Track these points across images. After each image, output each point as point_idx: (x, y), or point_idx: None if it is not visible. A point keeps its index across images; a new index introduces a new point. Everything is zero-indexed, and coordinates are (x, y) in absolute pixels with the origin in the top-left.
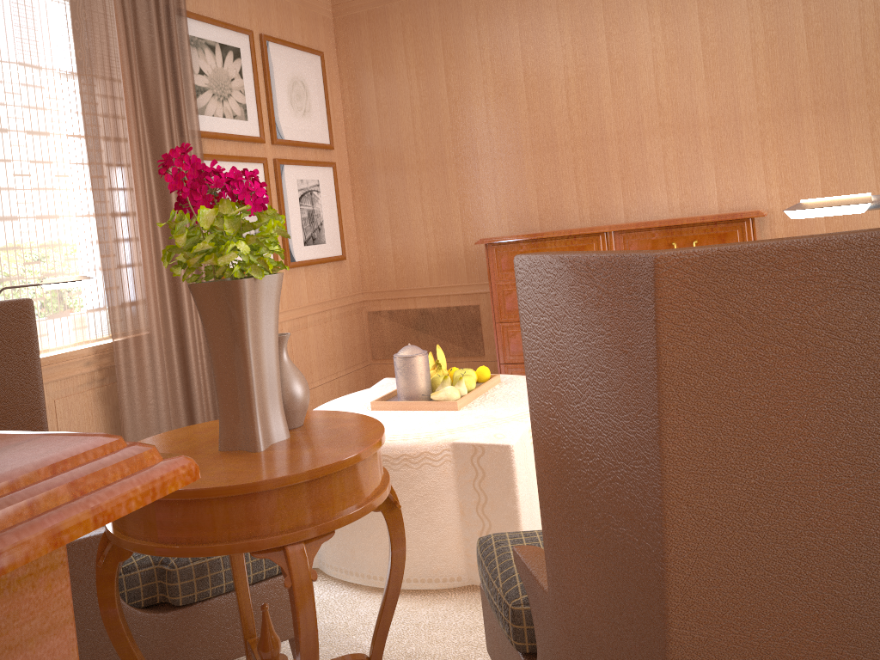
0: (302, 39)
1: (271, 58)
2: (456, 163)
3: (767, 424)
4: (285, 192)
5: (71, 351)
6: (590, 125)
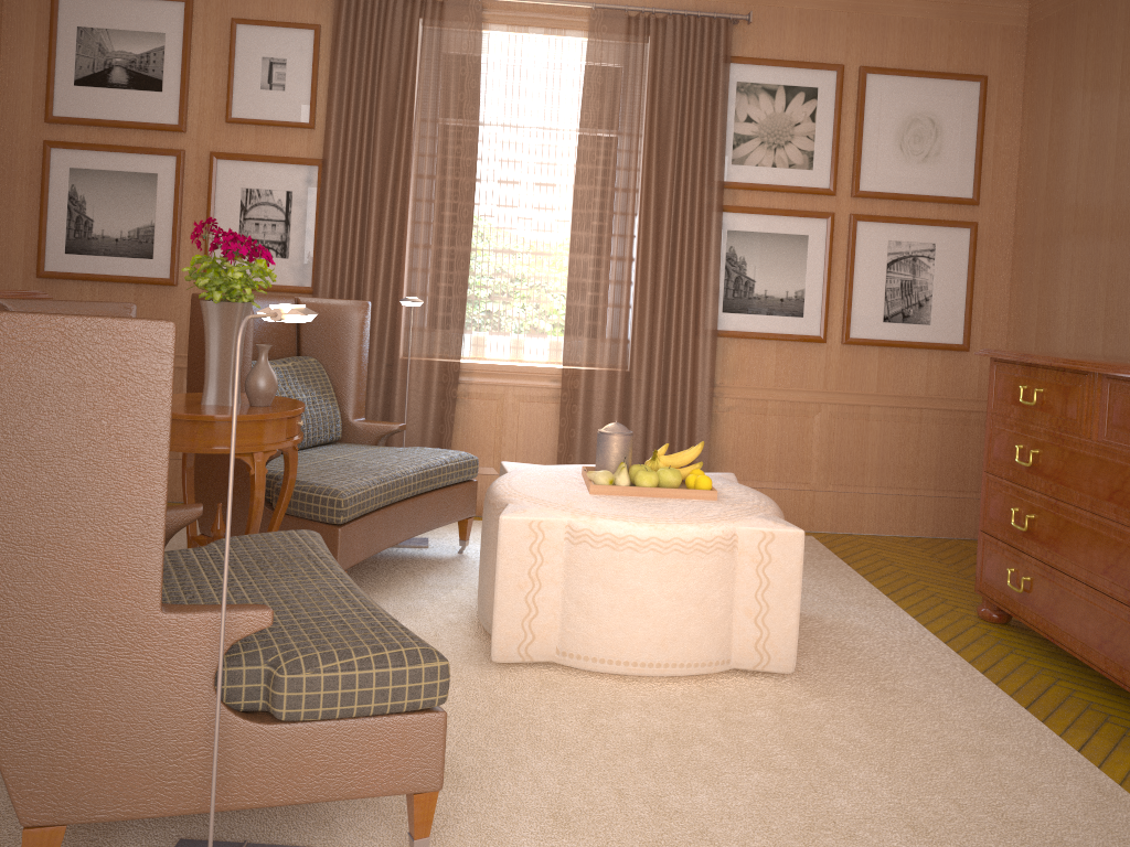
0: (948, 63)
1: (873, 94)
2: (1111, 238)
3: None
4: (860, 254)
5: (541, 367)
6: None
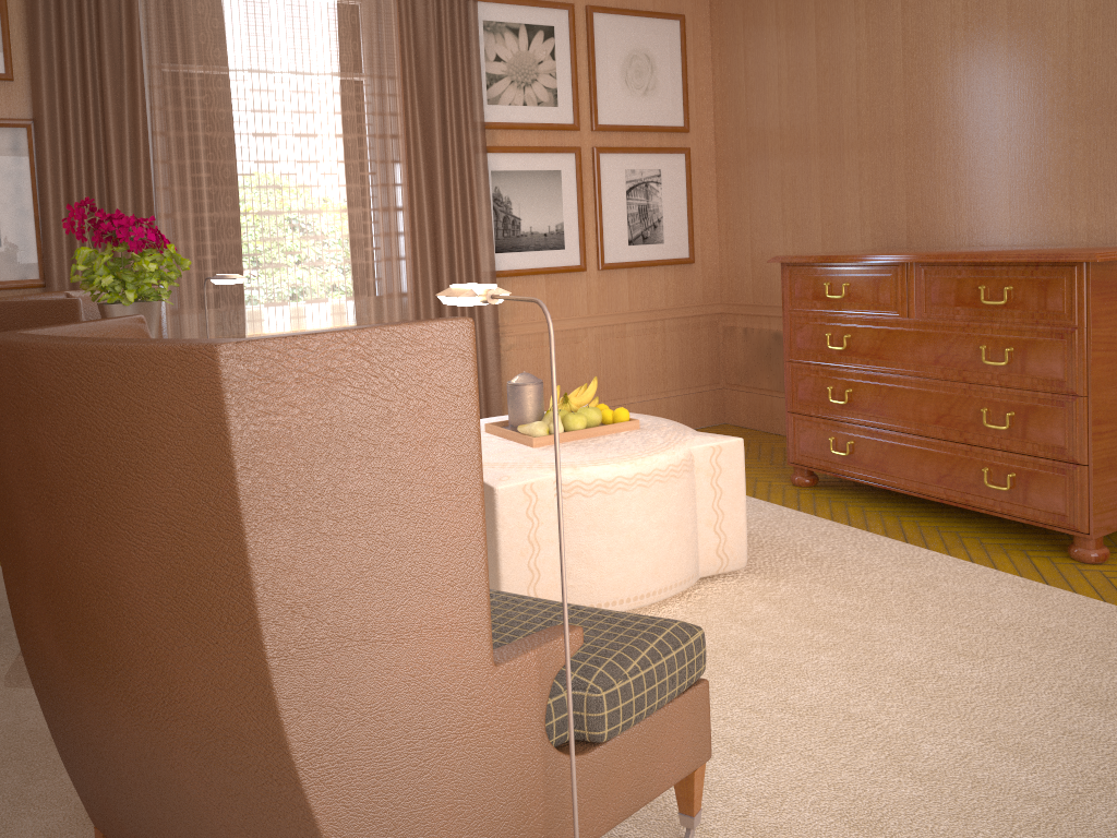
0: (653, 3)
1: (600, 32)
2: (820, 153)
3: (7, 464)
4: (605, 184)
5: None
6: (977, 107)
